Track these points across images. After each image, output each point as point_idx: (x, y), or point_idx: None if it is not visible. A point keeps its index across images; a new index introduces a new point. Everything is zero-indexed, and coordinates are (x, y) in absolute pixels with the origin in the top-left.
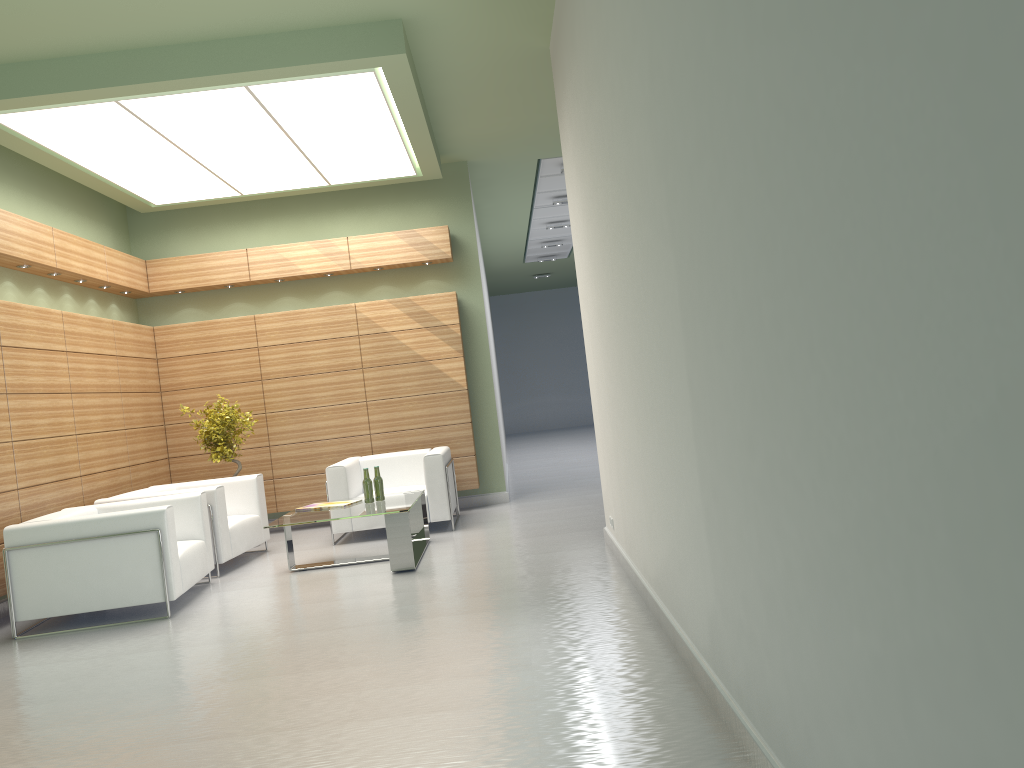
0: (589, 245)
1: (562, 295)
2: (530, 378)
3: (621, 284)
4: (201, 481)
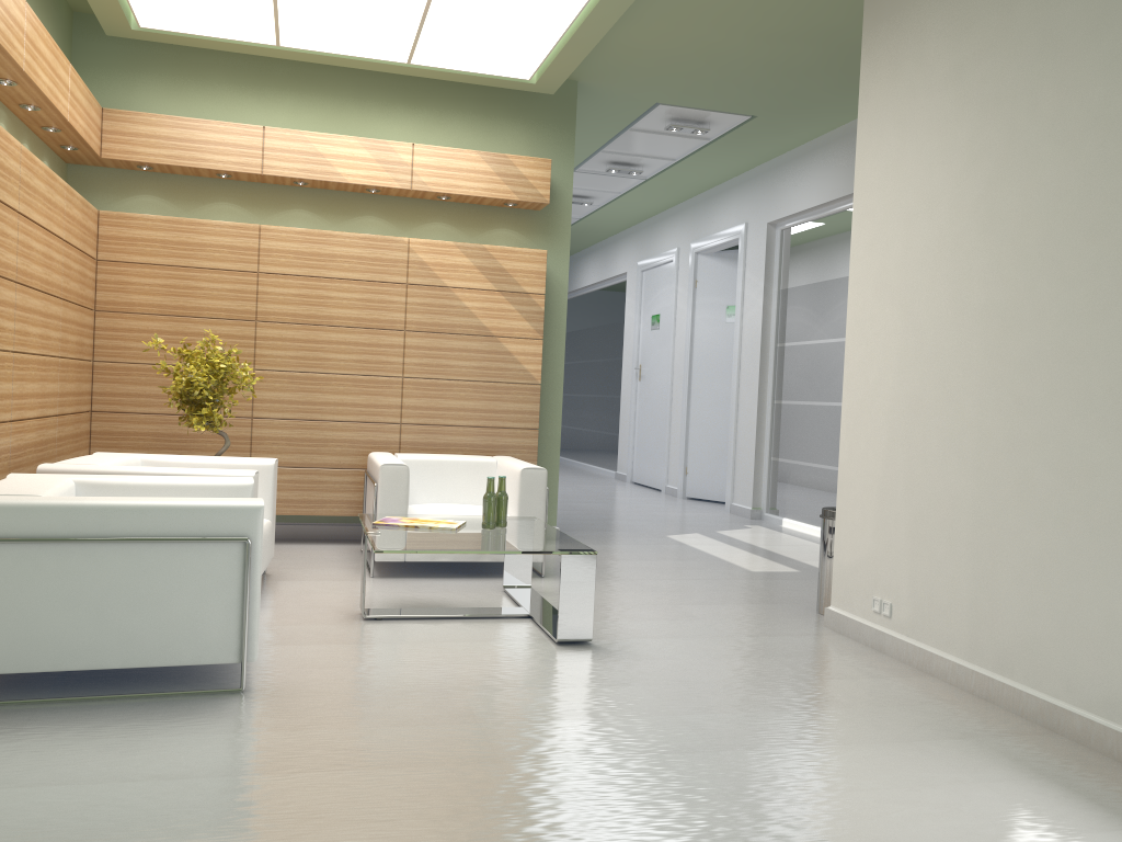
0: (988, 210)
1: None
2: None
3: None
4: (183, 456)
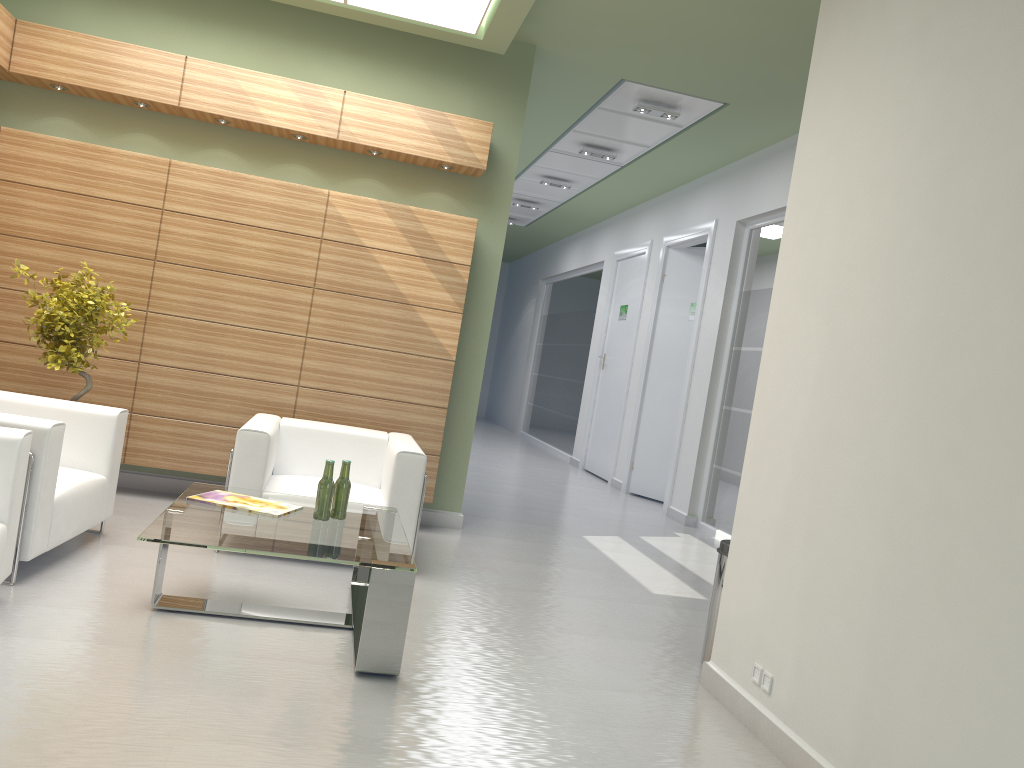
0: (941, 200)
1: None
2: None
3: None
4: (19, 396)
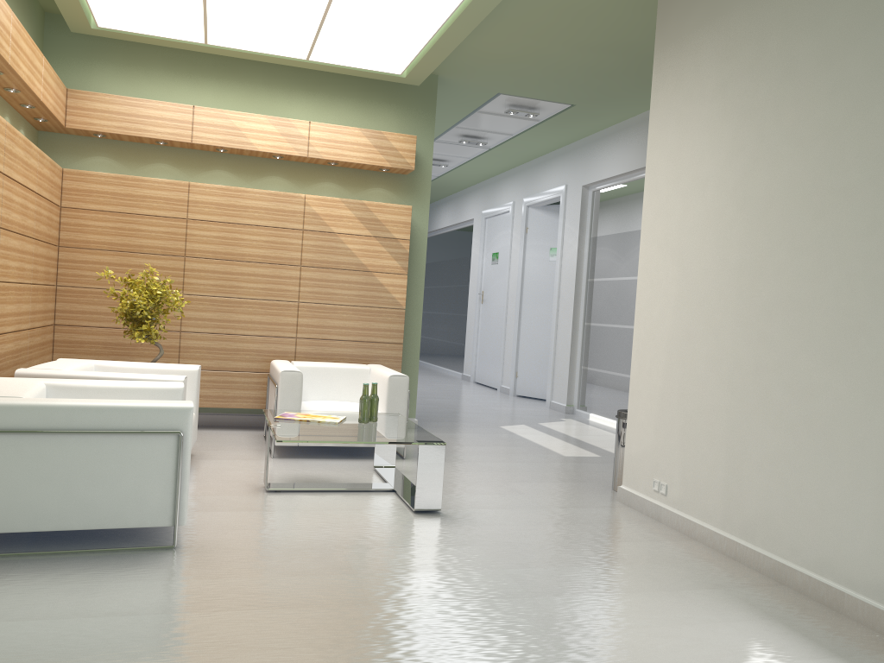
0: (743, 192)
1: None
2: None
3: None
4: (127, 363)
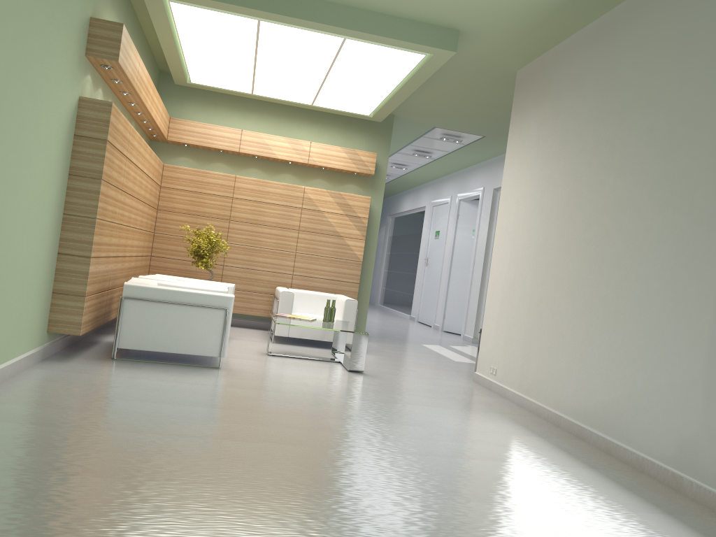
0: (541, 203)
1: None
2: None
3: (603, 237)
4: (194, 279)
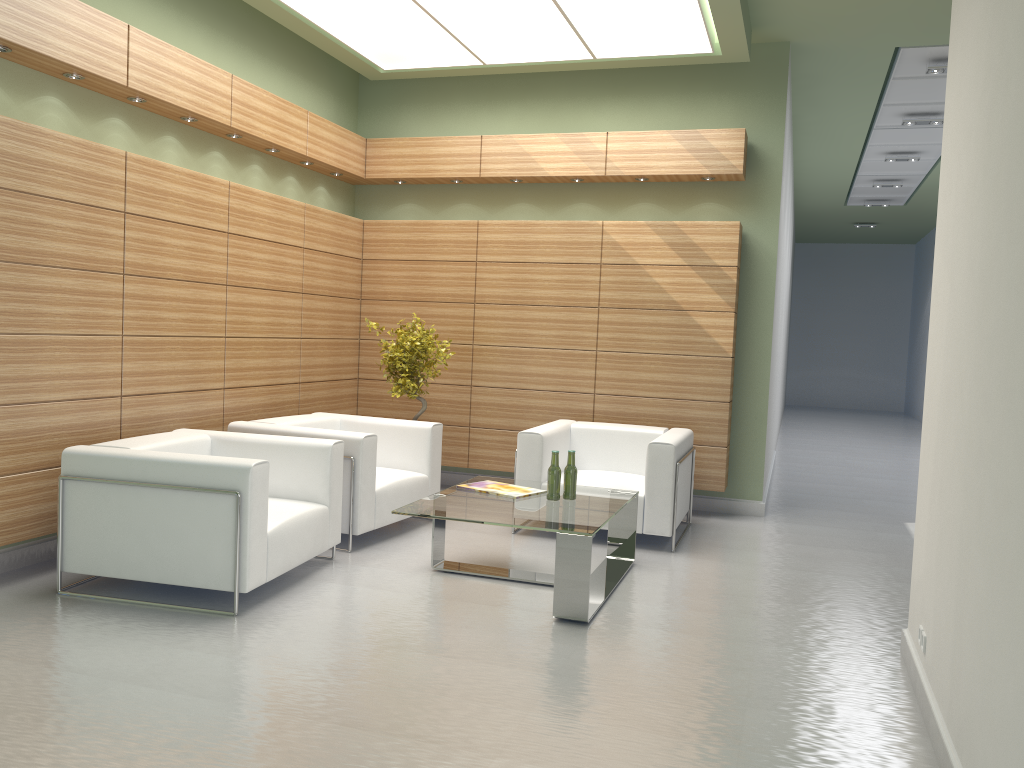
0: (987, 144)
1: (885, 252)
2: (826, 345)
3: None
4: (369, 418)
